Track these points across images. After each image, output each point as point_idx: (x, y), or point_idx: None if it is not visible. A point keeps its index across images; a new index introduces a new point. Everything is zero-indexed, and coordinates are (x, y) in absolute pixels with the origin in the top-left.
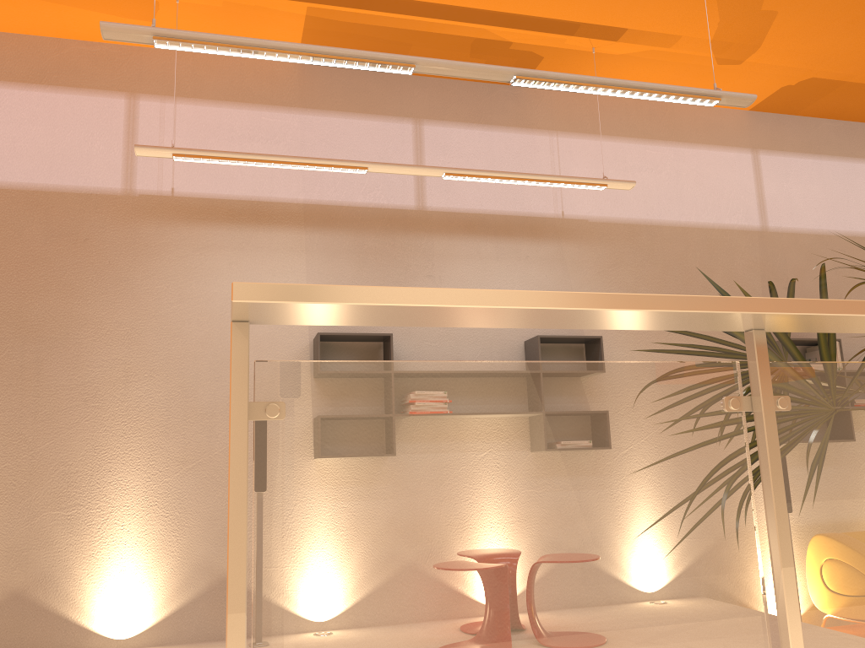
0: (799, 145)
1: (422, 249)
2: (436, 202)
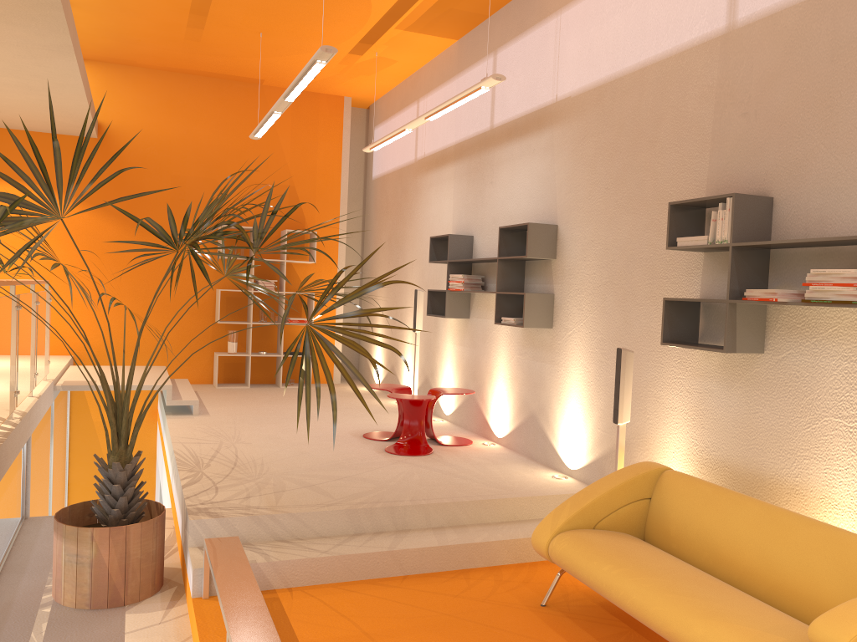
0: None
1: (490, 161)
2: (497, 119)
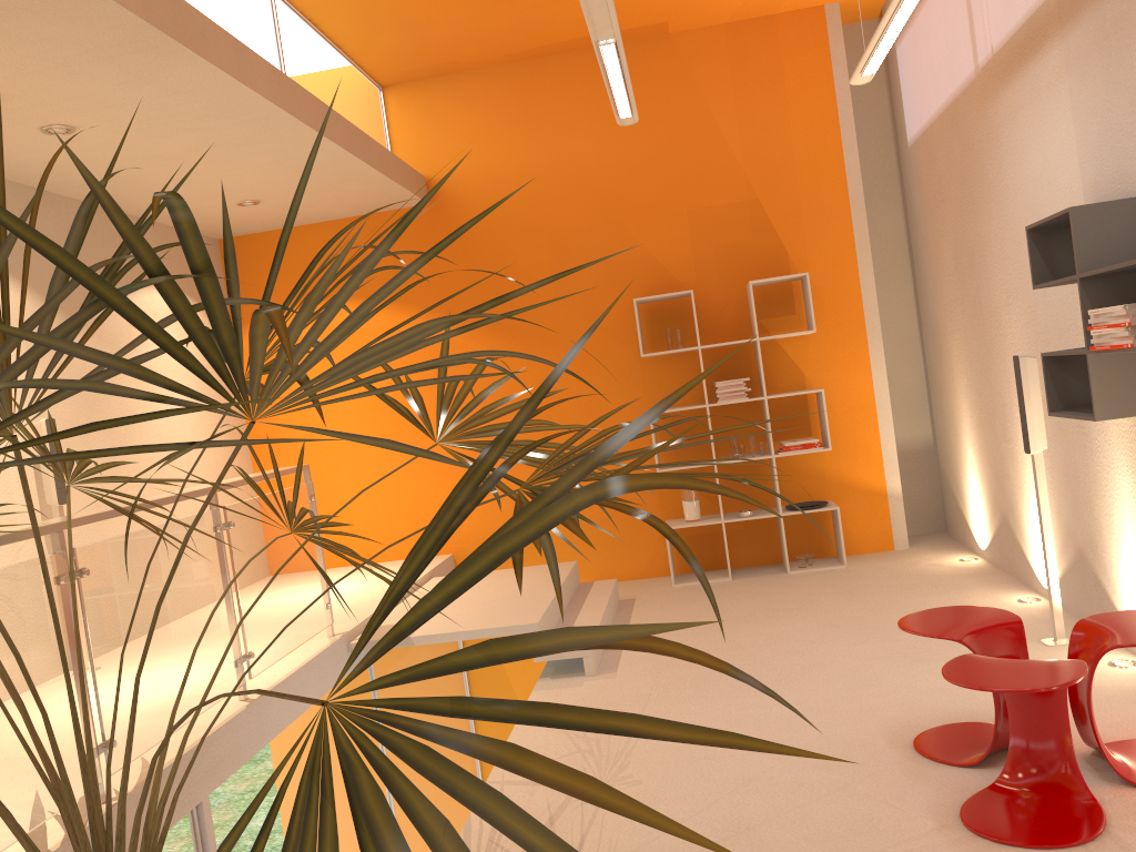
0: None
1: None
2: None
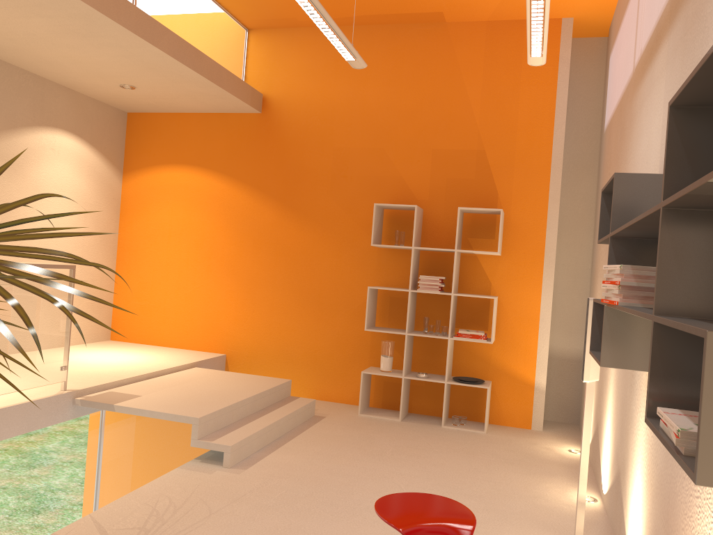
0: None
1: None
2: None
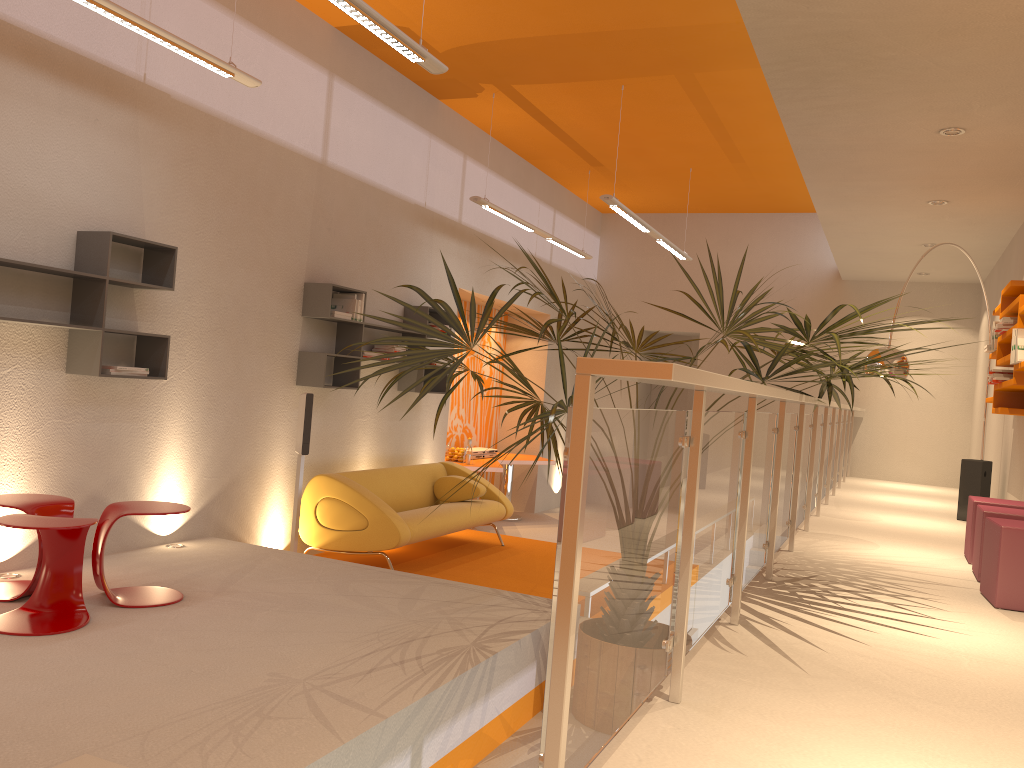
0: (365, 84)
1: None
2: None
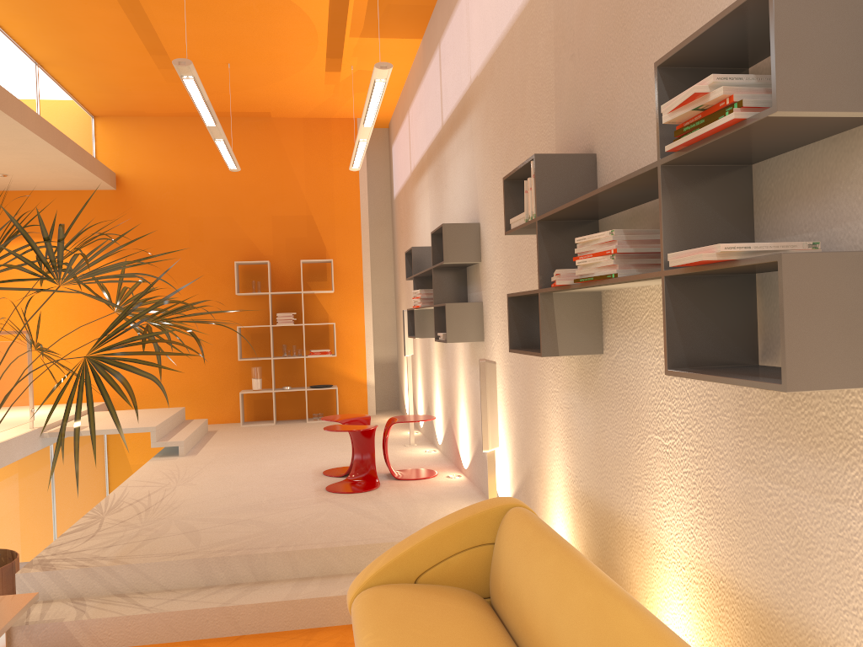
0: None
1: (443, 162)
2: (444, 115)
